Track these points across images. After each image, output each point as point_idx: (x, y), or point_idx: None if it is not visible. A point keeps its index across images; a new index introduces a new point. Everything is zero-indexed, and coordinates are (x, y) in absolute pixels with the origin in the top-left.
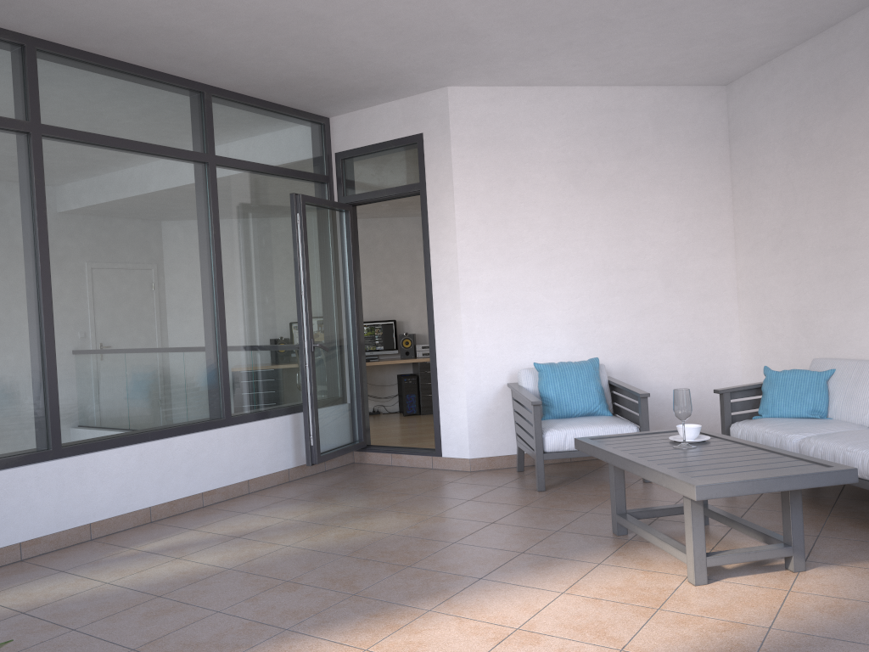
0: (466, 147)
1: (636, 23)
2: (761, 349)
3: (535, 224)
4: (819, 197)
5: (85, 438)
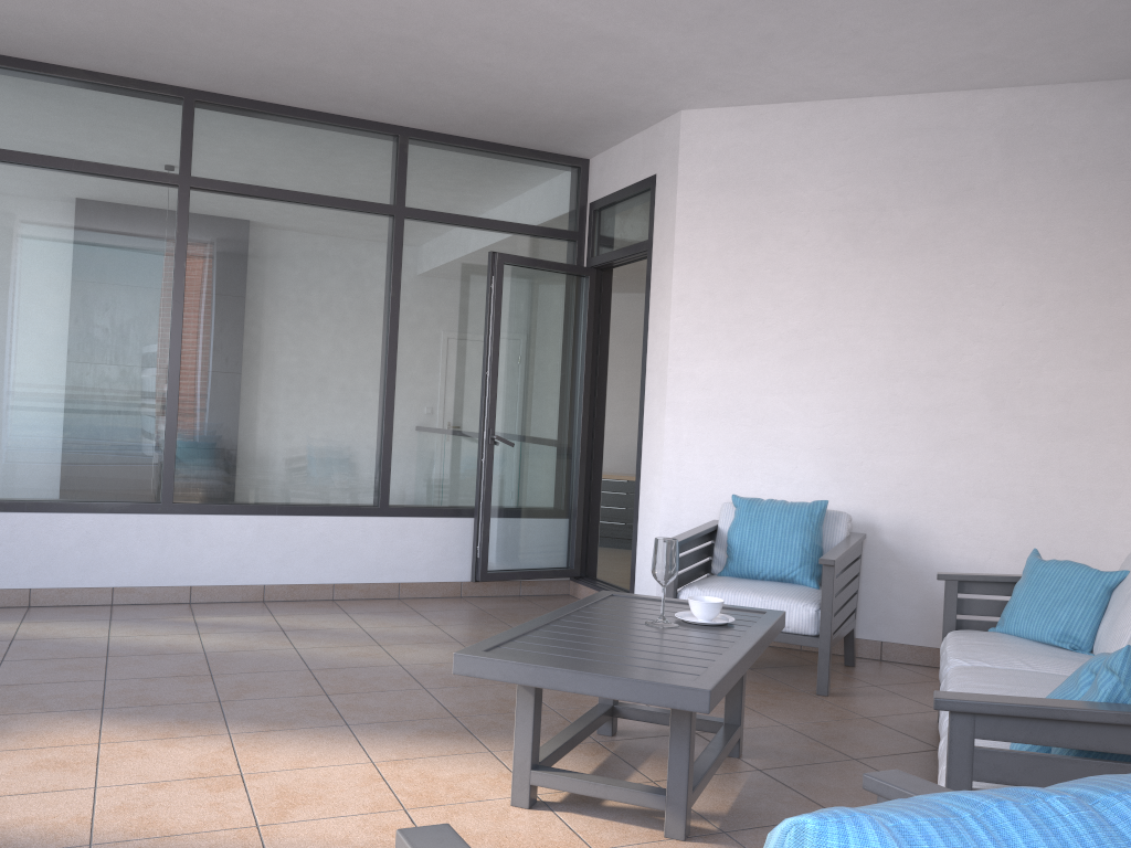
0: (697, 191)
1: None
2: None
3: (784, 300)
4: None
5: (202, 499)
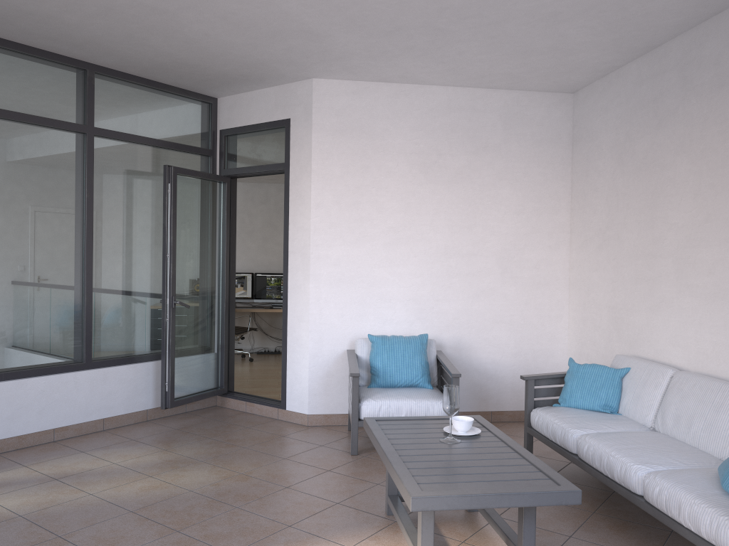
0: (326, 134)
1: (467, 33)
2: (583, 336)
3: (384, 208)
4: (636, 205)
5: None
